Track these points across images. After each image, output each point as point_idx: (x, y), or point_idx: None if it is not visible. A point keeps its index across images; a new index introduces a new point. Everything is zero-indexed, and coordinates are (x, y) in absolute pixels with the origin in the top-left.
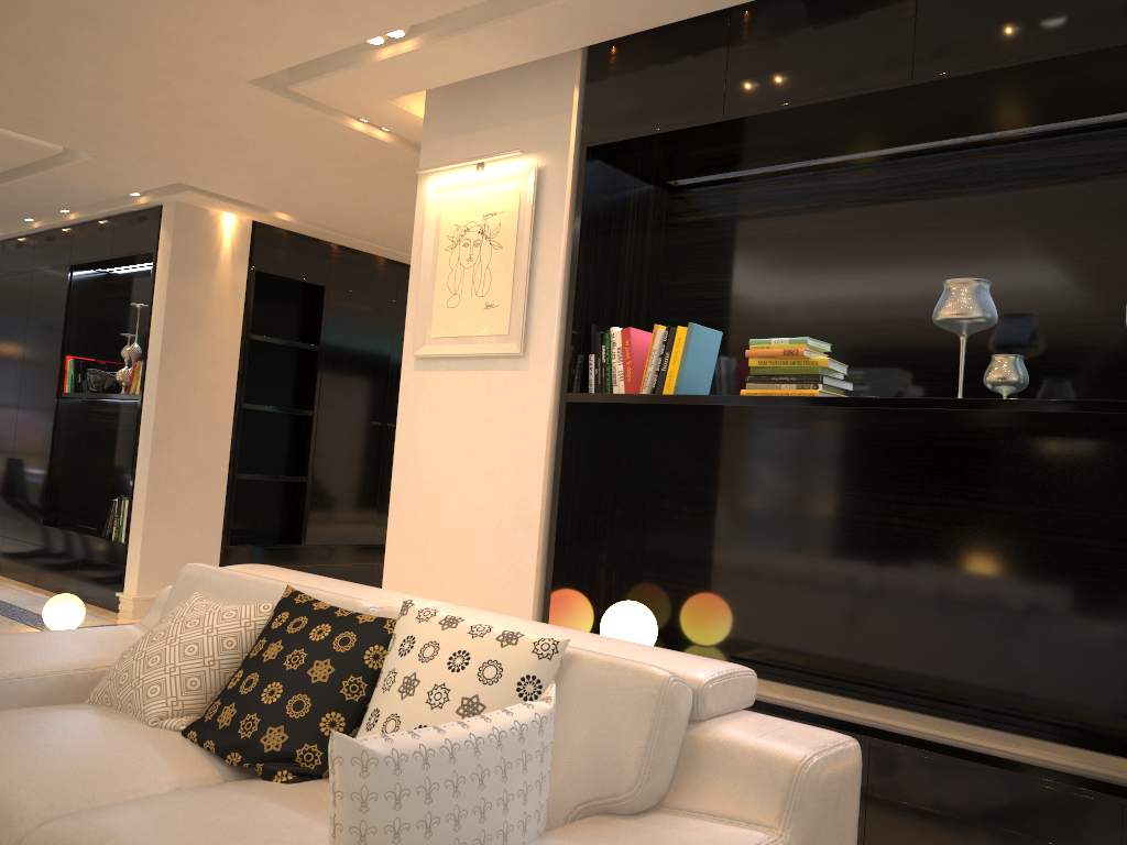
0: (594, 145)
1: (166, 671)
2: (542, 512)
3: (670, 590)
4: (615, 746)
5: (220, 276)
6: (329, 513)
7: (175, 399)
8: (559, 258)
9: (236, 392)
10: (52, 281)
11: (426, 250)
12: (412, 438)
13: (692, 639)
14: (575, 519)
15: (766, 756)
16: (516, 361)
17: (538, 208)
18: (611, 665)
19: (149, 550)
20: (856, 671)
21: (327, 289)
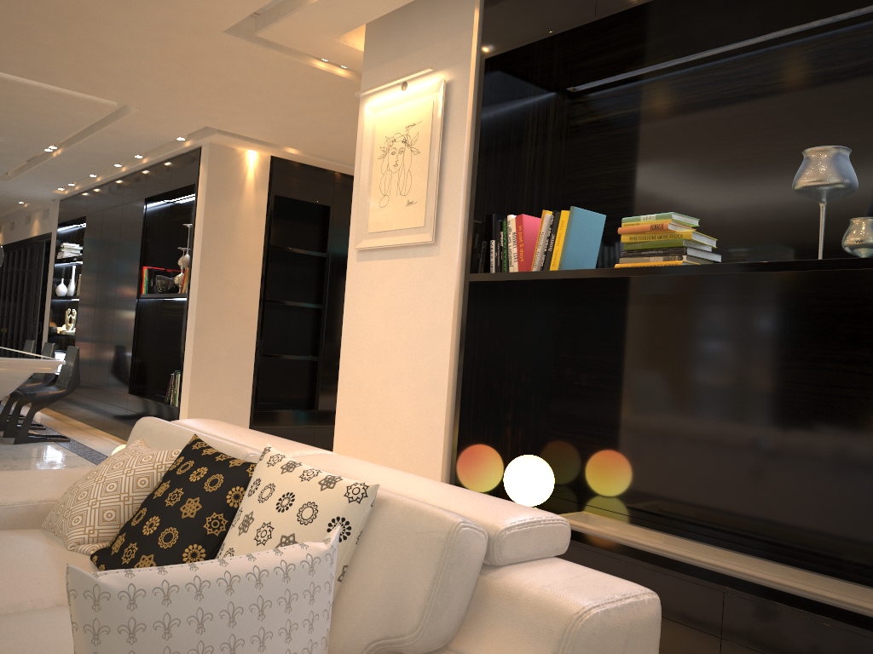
0: (491, 57)
1: (89, 504)
2: (449, 377)
3: (571, 447)
4: (405, 588)
5: (246, 200)
6: (337, 385)
7: (212, 296)
8: (463, 157)
9: (260, 290)
10: (134, 210)
11: (364, 160)
12: (354, 317)
13: (590, 490)
14: (479, 384)
15: (545, 606)
16: (430, 248)
17: (447, 116)
18: (411, 509)
19: (194, 412)
20: (732, 523)
21: (332, 208)
